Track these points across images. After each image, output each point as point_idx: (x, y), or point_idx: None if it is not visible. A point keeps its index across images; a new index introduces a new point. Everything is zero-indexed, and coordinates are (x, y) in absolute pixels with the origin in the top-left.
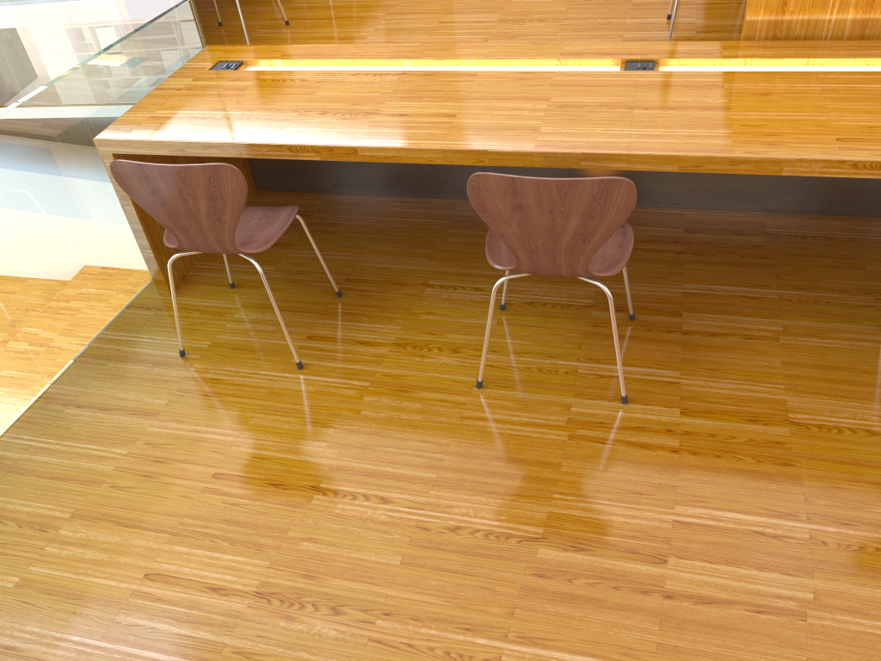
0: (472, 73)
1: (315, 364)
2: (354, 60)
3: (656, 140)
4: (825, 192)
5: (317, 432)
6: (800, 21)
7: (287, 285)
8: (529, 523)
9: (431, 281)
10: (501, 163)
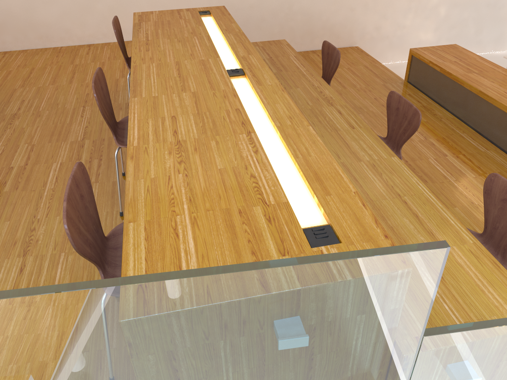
0: None
1: None
2: None
3: None
4: None
5: None
6: None
7: None
8: None
9: None
10: None
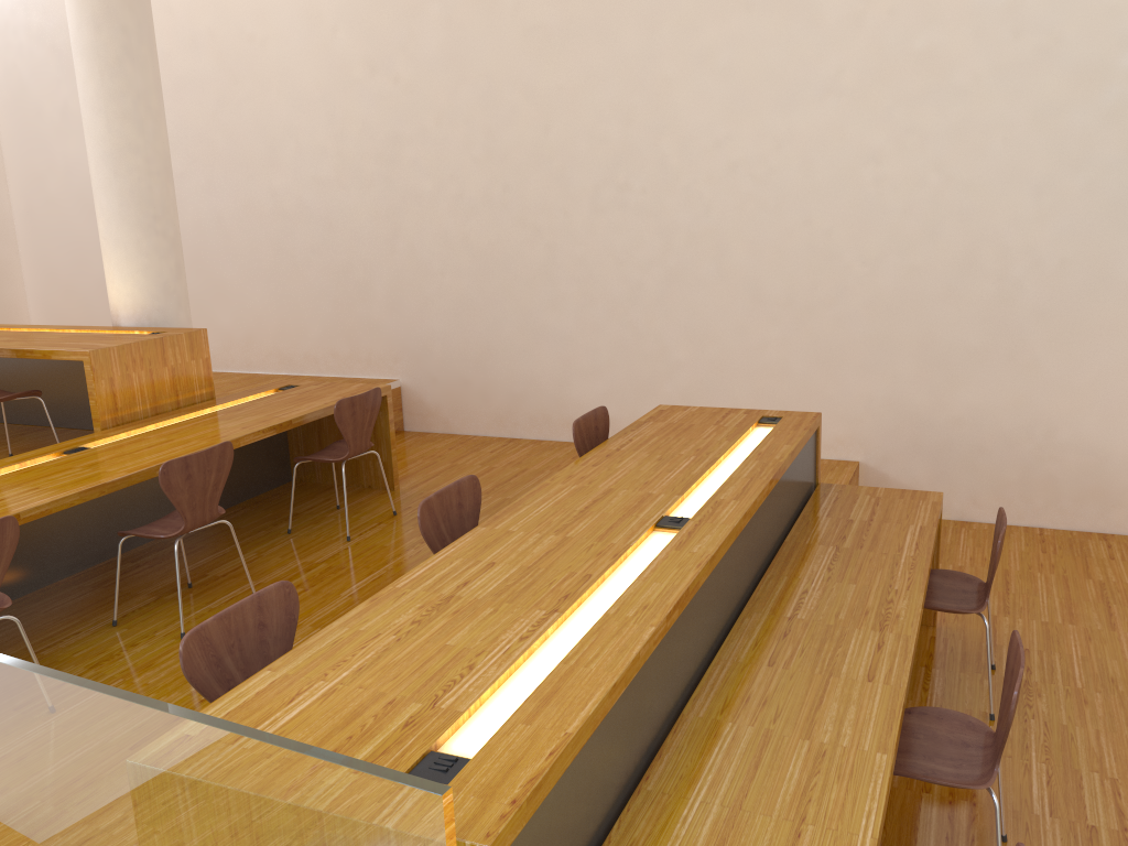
0: None
1: None
2: None
3: (176, 452)
4: None
5: None
6: (127, 411)
7: None
8: (311, 631)
9: (35, 650)
10: (115, 489)
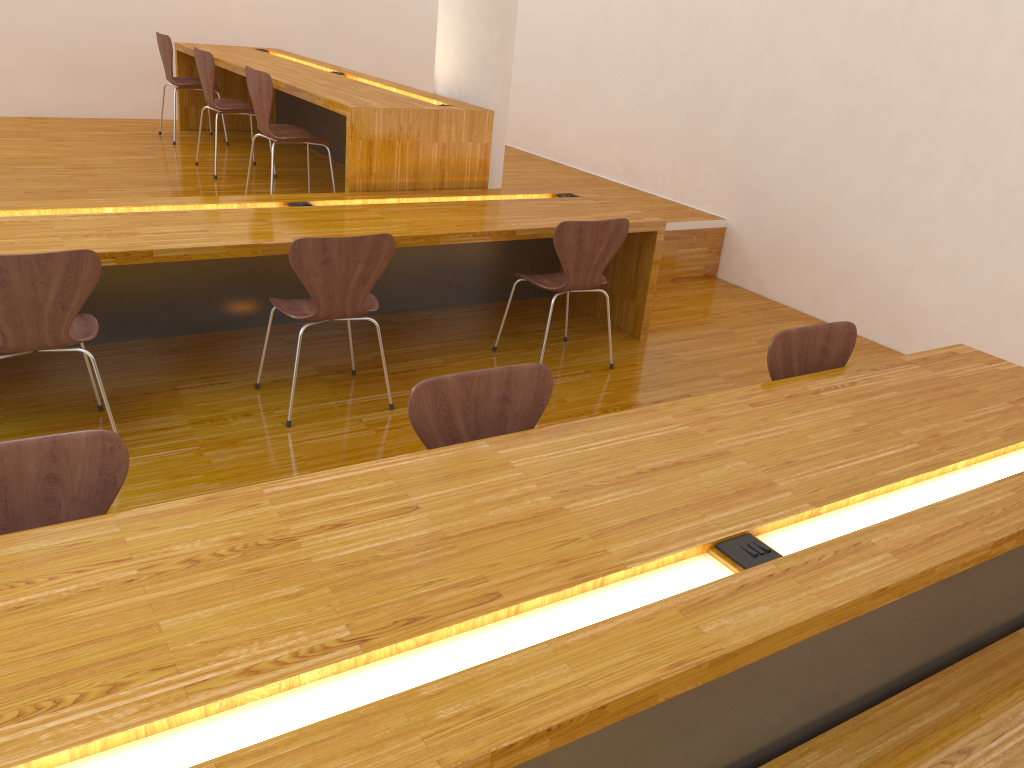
0: (183, 211)
1: (133, 449)
2: (53, 209)
3: (363, 232)
4: (414, 293)
5: (188, 480)
6: (381, 179)
7: (34, 415)
8: None
9: (178, 386)
10: (270, 253)
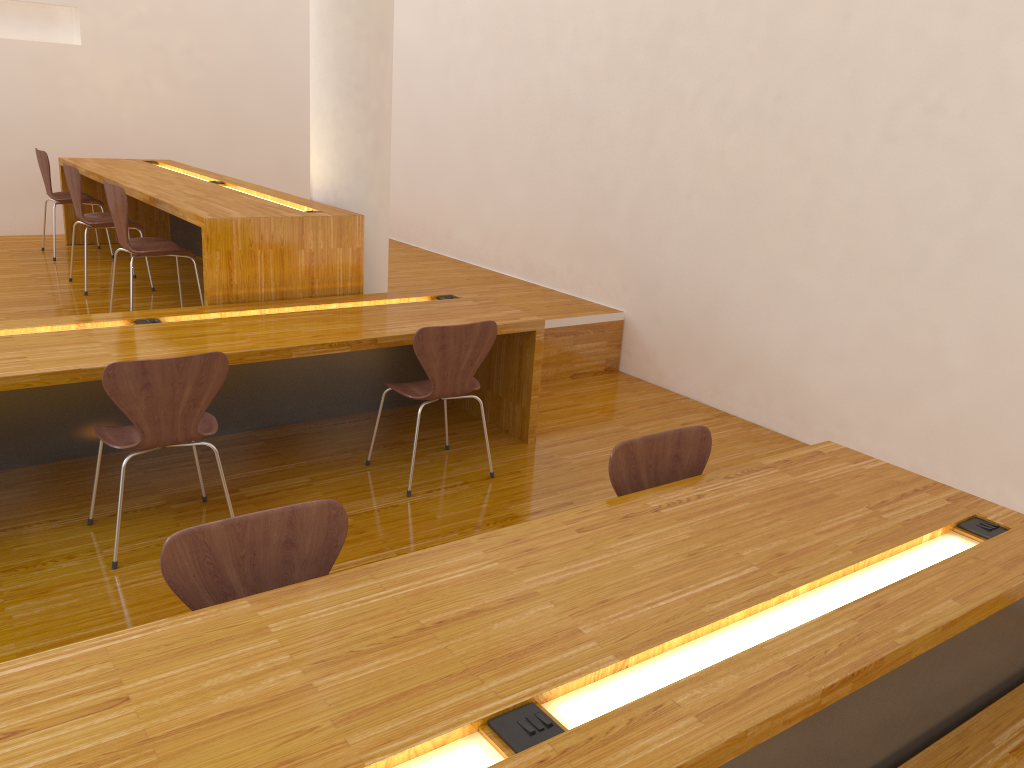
0: (8, 336)
1: None
2: None
3: (205, 349)
4: (288, 406)
5: None
6: (243, 290)
7: None
8: None
9: None
10: (94, 378)
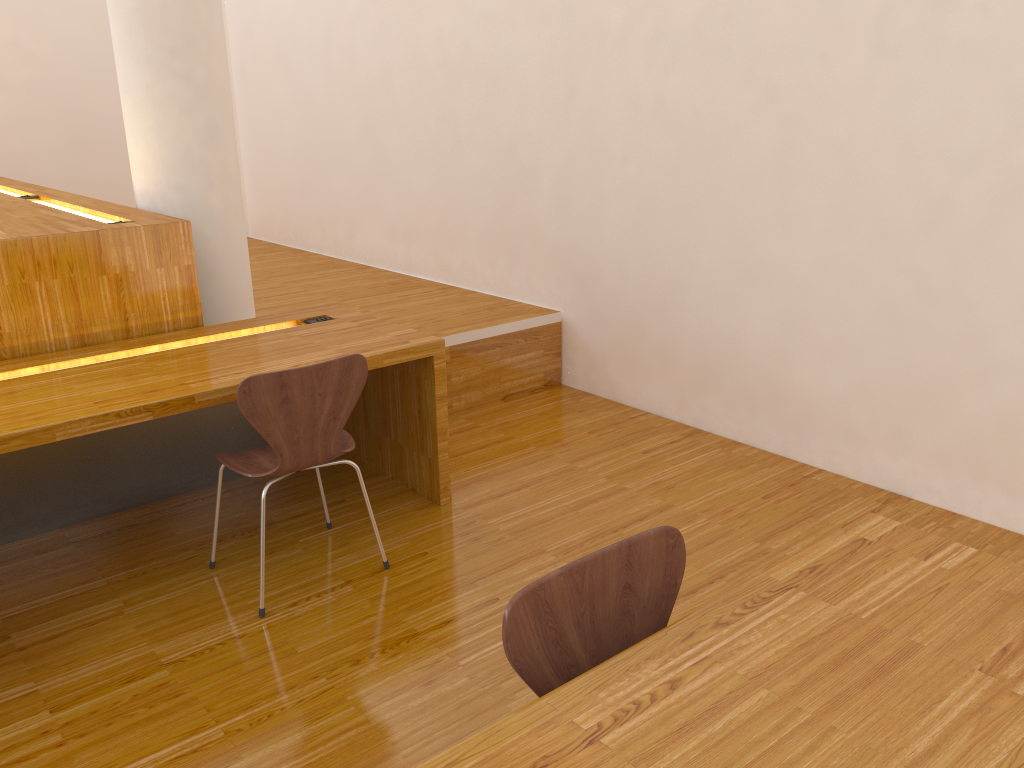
0: None
1: None
2: None
3: None
4: (112, 488)
5: None
6: (21, 340)
7: None
8: None
9: None
10: None
